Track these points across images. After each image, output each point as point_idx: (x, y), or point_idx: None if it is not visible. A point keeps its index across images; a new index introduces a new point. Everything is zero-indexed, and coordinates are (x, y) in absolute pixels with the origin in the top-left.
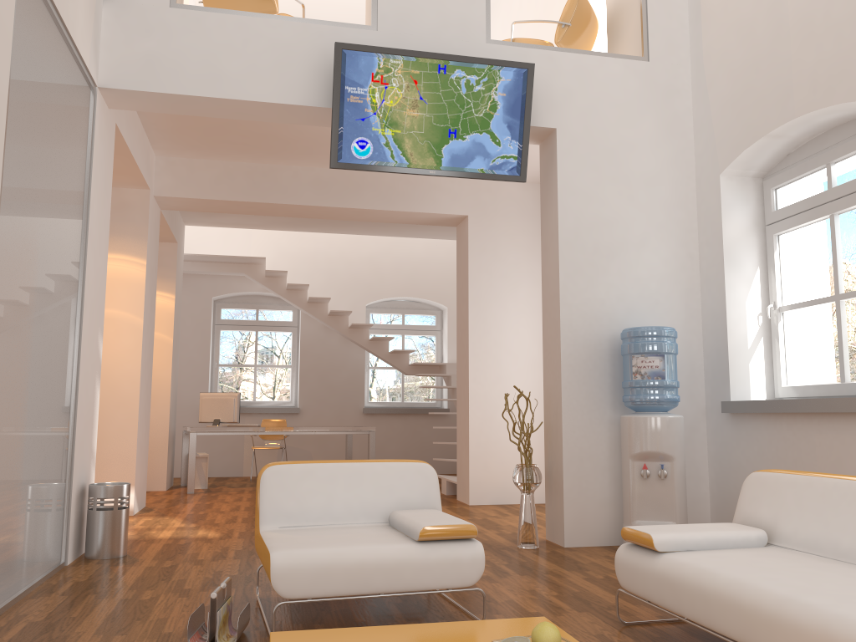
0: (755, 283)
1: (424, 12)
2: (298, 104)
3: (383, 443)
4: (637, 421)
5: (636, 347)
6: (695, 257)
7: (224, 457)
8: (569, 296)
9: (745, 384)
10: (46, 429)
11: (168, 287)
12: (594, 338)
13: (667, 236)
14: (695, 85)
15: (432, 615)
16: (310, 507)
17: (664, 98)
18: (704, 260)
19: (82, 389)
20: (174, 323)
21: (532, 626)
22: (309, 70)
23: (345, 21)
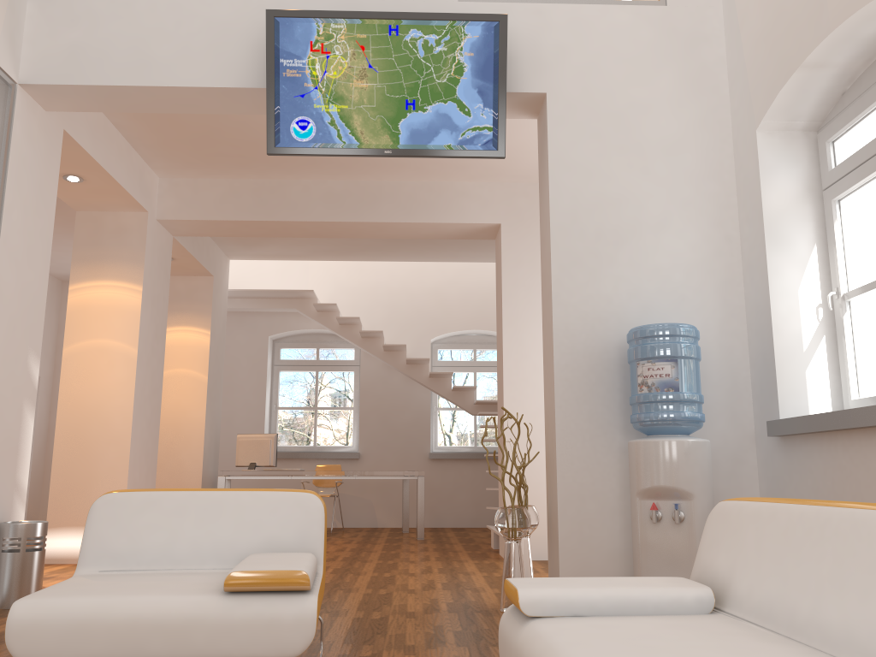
0: (811, 266)
1: None
2: (234, 86)
3: (451, 492)
4: (643, 447)
5: (641, 351)
6: (734, 239)
7: None
8: (565, 293)
9: (800, 397)
10: None
11: (203, 323)
12: (599, 345)
13: (695, 215)
14: (728, 28)
15: None
16: (146, 547)
17: (687, 47)
18: (745, 242)
19: None
20: (209, 361)
21: None
22: (249, 48)
23: None
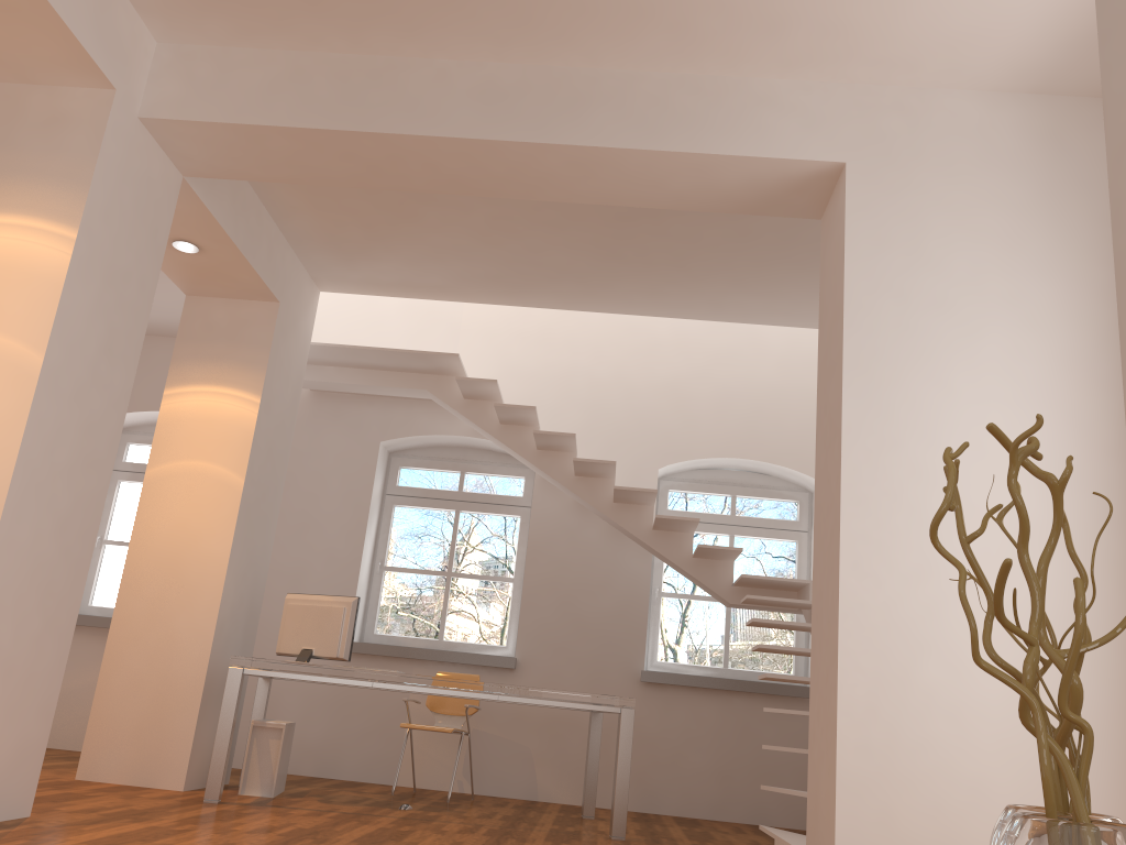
0: None
1: None
2: None
3: (678, 748)
4: None
5: None
6: None
7: (366, 743)
8: None
9: None
10: None
11: (250, 383)
12: None
13: None
14: None
15: None
16: None
17: None
18: None
19: None
20: (252, 452)
21: None
22: None
23: None
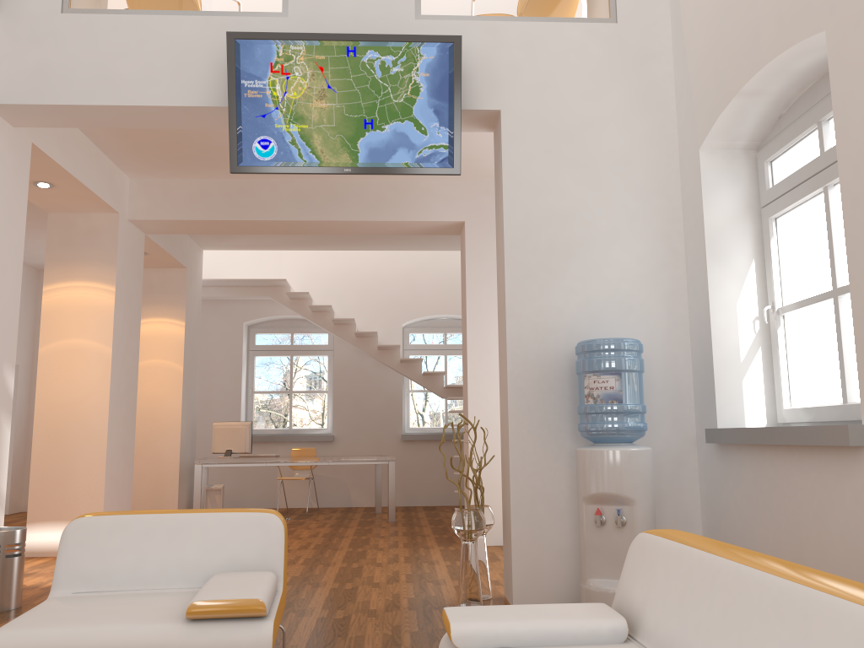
0: (749, 280)
1: None
2: (198, 105)
3: (423, 472)
4: (589, 455)
5: (588, 364)
6: (679, 251)
7: (257, 488)
8: (518, 305)
9: (737, 406)
10: None
11: (178, 314)
12: (550, 355)
13: (643, 229)
14: (675, 46)
15: None
16: (116, 568)
17: (636, 64)
18: (689, 255)
19: None
20: (184, 351)
21: None
22: (211, 67)
23: (253, 10)
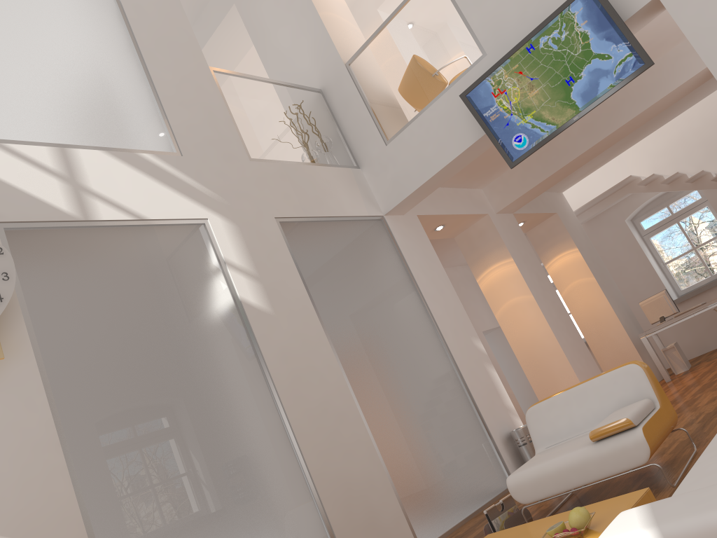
0: None
1: (506, 13)
2: (472, 143)
3: None
4: None
5: None
6: None
7: (711, 332)
8: None
9: None
10: (444, 420)
11: (569, 245)
12: None
13: None
14: None
15: (654, 486)
16: (560, 428)
17: None
18: None
19: (470, 381)
20: (589, 266)
21: (623, 500)
22: (466, 117)
23: (467, 66)
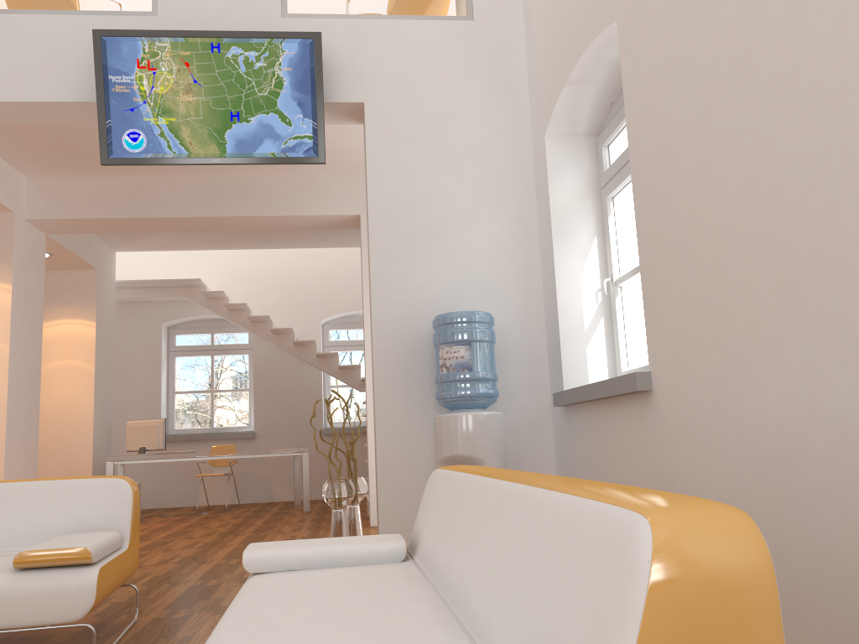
0: (592, 256)
1: None
2: (69, 100)
3: (344, 465)
4: (443, 421)
5: (441, 336)
6: (534, 232)
7: (179, 487)
8: (382, 285)
9: (582, 371)
10: None
11: (88, 315)
12: (413, 331)
13: (499, 212)
14: (527, 41)
15: None
16: None
17: (492, 58)
18: (541, 234)
19: None
20: (96, 351)
21: None
22: (82, 64)
23: (123, 9)
